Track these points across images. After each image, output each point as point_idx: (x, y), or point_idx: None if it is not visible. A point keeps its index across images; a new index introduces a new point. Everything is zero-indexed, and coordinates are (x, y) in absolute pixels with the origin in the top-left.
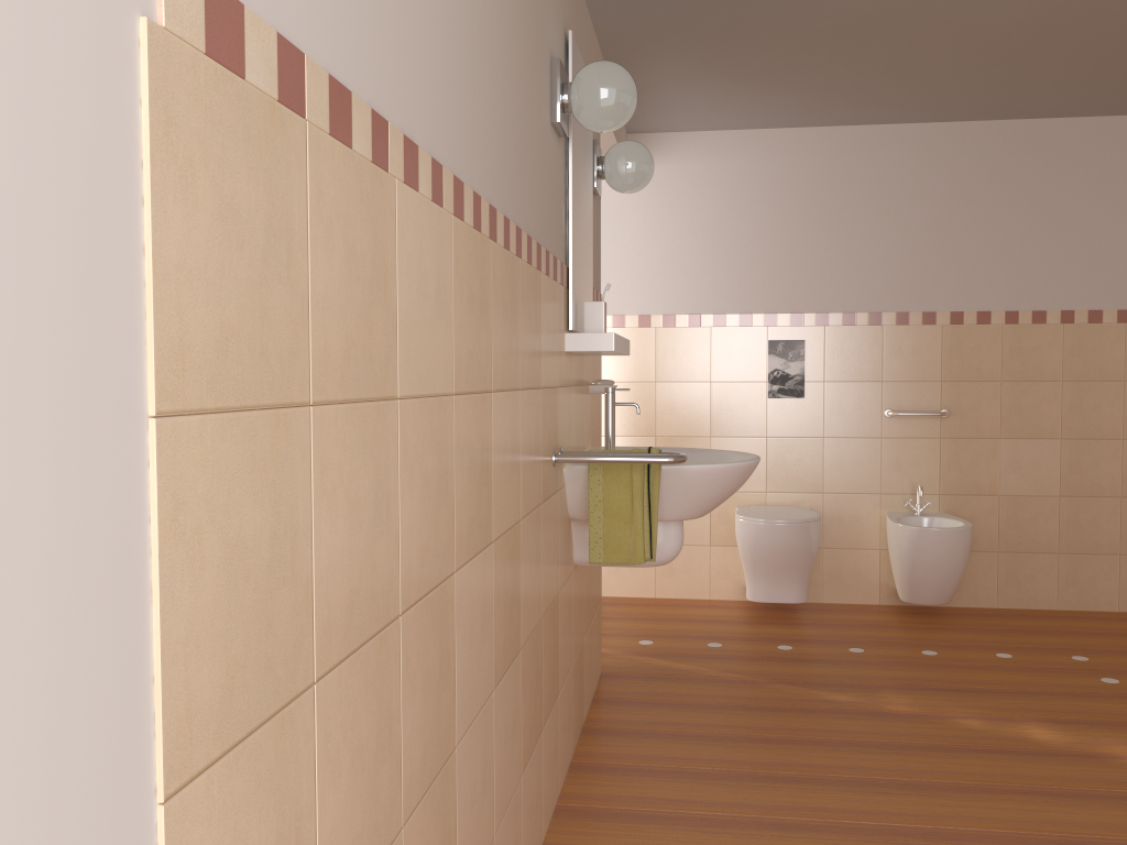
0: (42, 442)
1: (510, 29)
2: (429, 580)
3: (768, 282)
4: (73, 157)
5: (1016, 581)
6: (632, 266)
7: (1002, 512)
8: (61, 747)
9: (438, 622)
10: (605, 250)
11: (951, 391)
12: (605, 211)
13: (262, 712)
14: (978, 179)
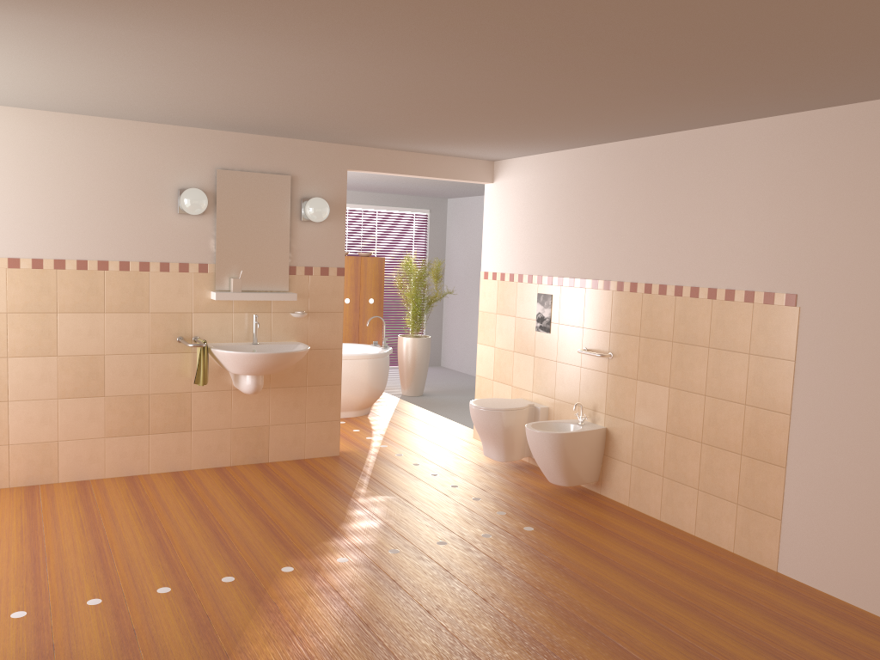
0: None
1: (93, 200)
2: None
3: (540, 254)
4: None
5: (639, 490)
6: (492, 242)
7: (635, 435)
8: None
9: None
10: (484, 232)
11: (614, 339)
12: (485, 209)
13: None
14: (637, 182)
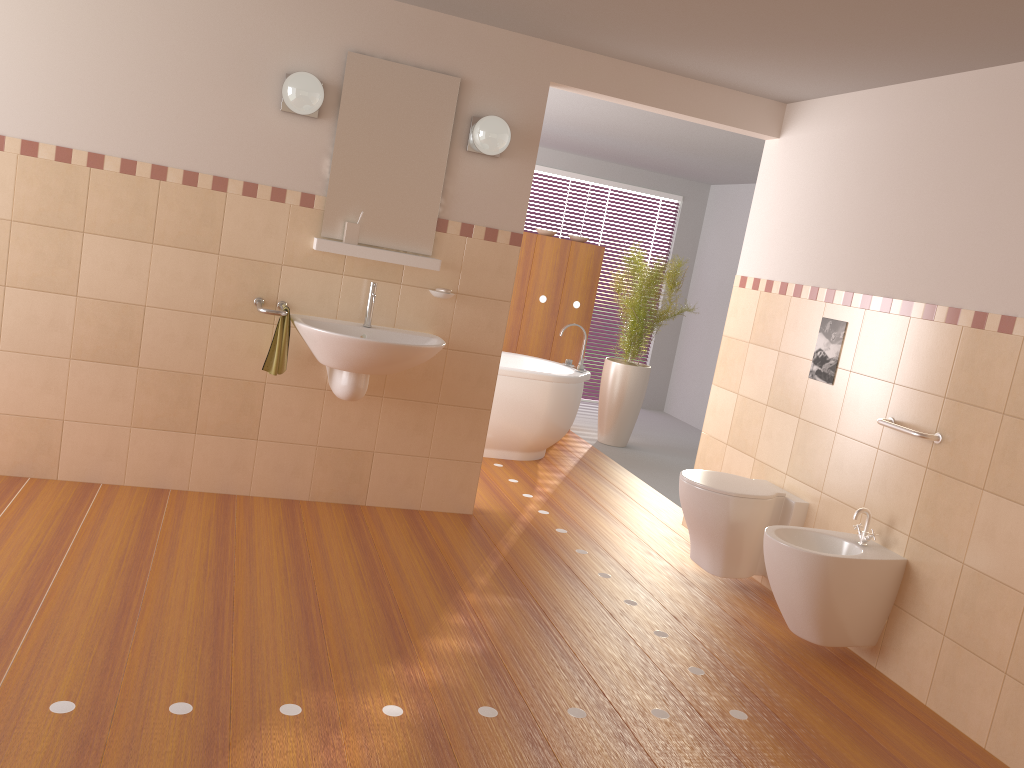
0: None
1: (156, 71)
2: None
3: (838, 255)
4: None
5: (952, 683)
6: (761, 231)
7: (961, 586)
8: None
9: None
10: (751, 215)
11: (951, 412)
12: (759, 179)
13: None
14: None
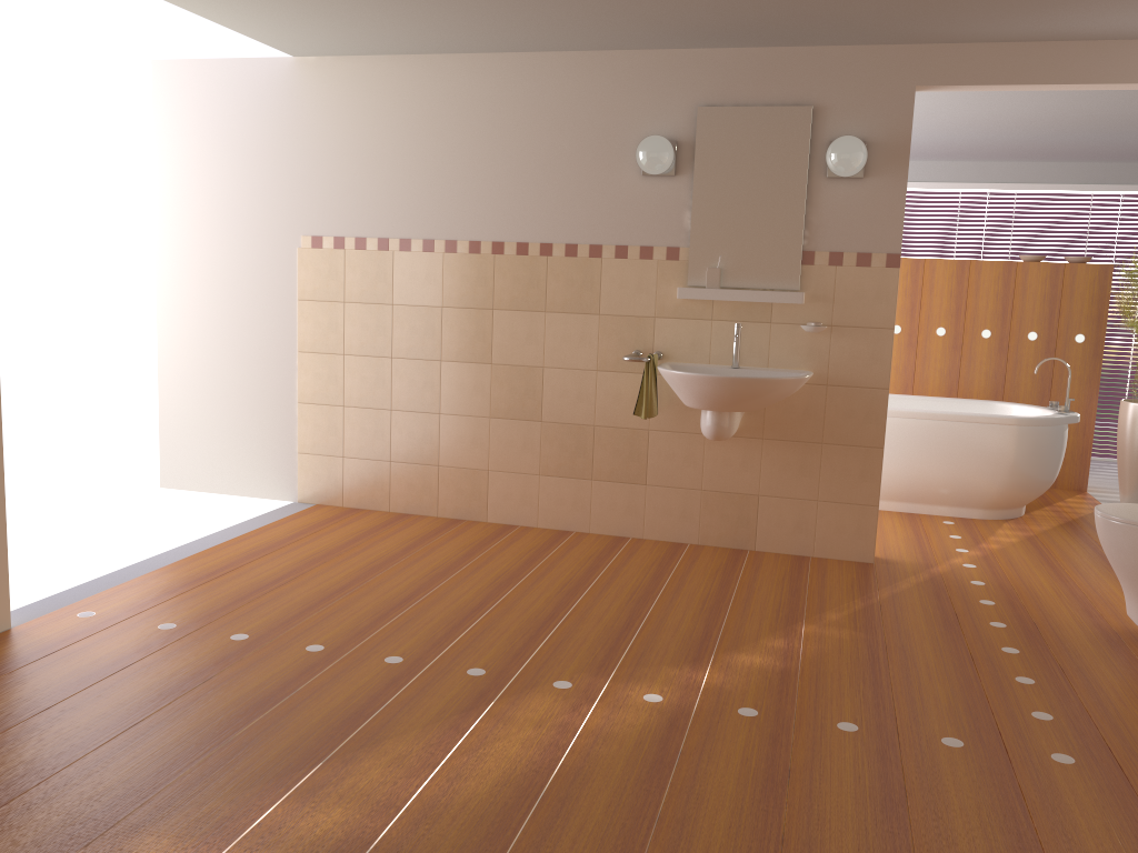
0: (279, 301)
1: (538, 163)
2: (416, 356)
3: None
4: (285, 268)
5: None
6: None
7: None
8: (281, 336)
9: (423, 370)
10: None
11: None
12: None
13: (324, 351)
14: None
